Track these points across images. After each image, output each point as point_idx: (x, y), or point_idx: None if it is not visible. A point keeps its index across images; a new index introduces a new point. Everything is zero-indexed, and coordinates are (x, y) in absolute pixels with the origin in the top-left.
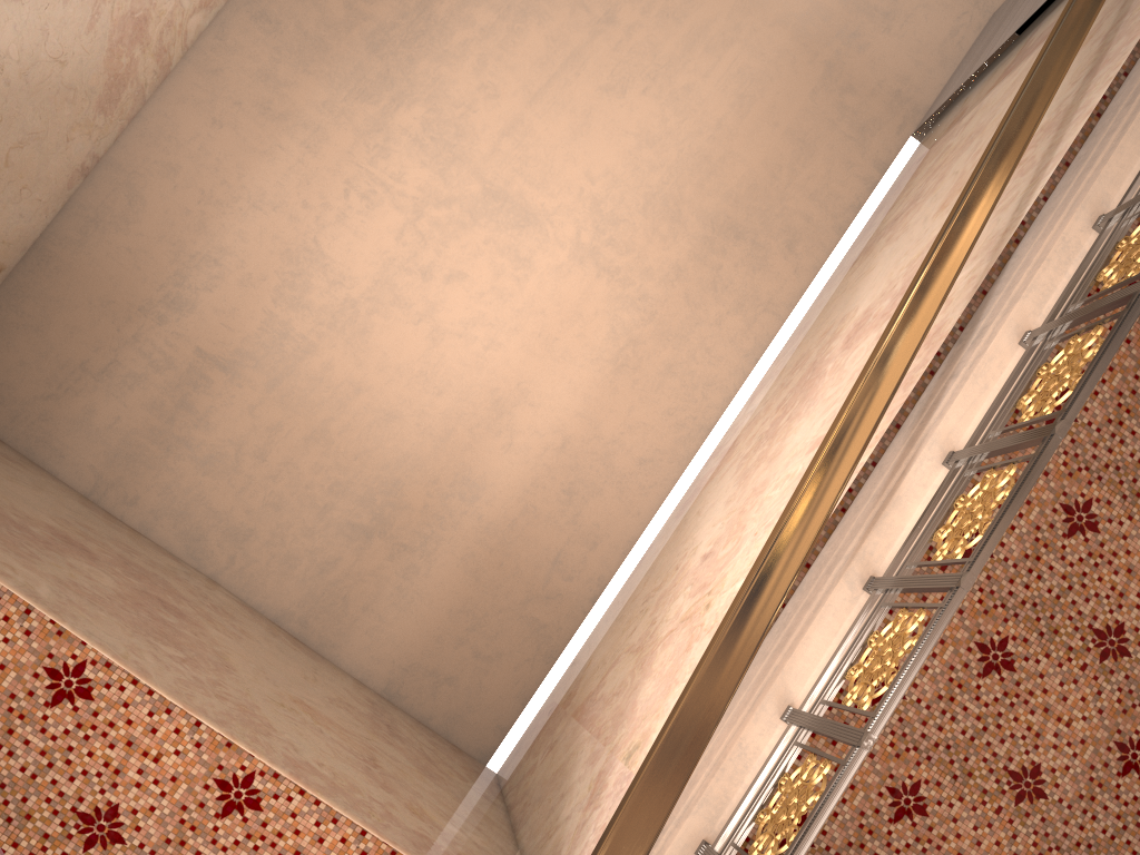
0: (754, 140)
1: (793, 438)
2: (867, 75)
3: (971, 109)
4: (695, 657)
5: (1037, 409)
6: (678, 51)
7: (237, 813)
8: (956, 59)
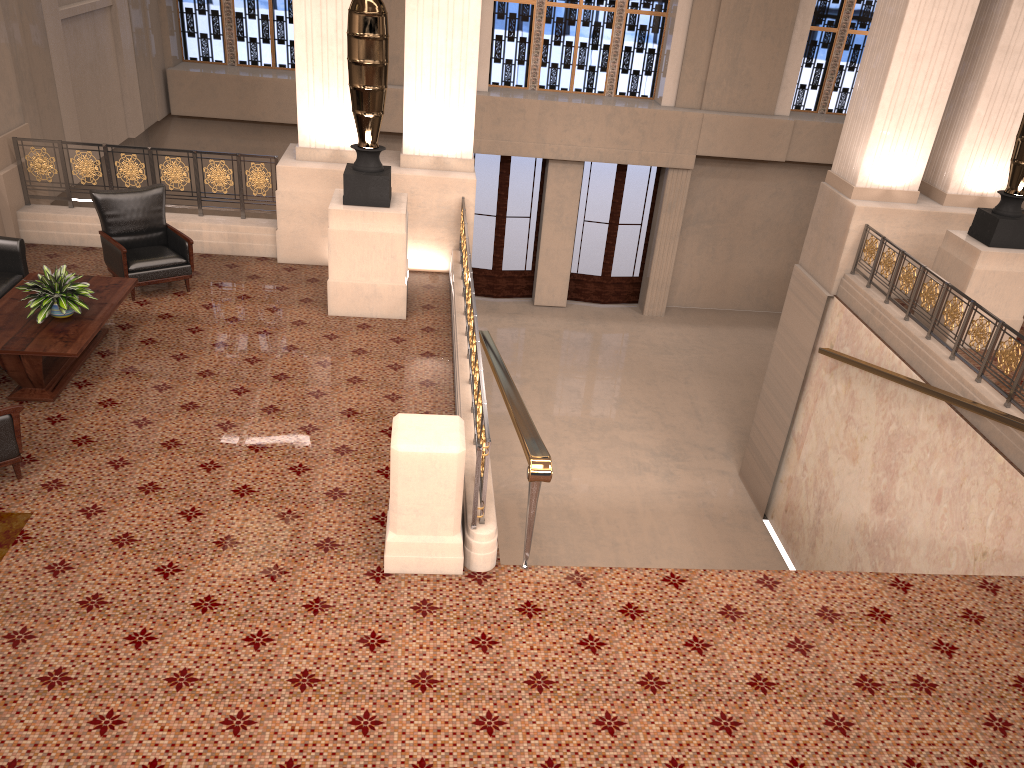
0: (714, 550)
1: (915, 530)
2: (723, 511)
3: (796, 470)
4: (1012, 542)
5: (1015, 362)
6: (652, 539)
7: (997, 591)
8: (745, 491)
